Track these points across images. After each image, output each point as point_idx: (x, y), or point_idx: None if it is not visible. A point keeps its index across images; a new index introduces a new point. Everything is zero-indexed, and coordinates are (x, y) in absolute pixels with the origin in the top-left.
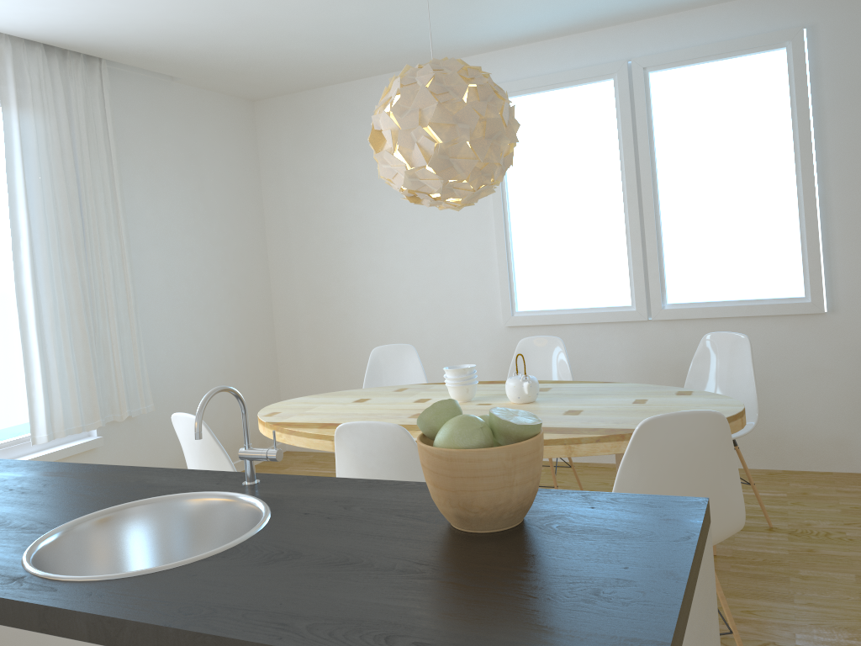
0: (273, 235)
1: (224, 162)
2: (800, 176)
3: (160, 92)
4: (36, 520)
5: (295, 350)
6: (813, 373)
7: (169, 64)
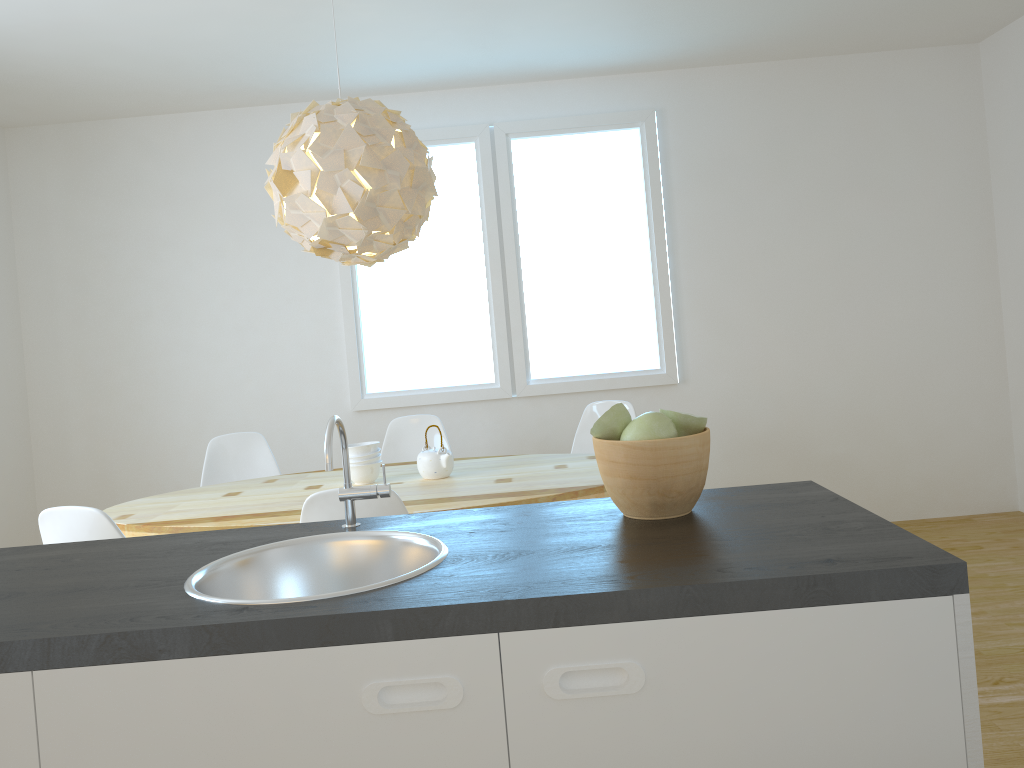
0: (31, 305)
1: None
2: (654, 251)
3: None
4: (136, 580)
5: (63, 455)
6: None
7: None
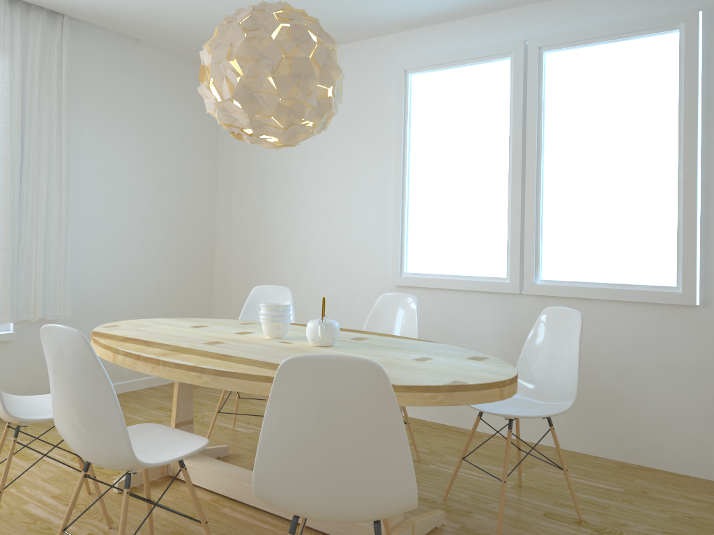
0: (222, 186)
1: (182, 117)
2: (683, 161)
3: (123, 50)
4: None
5: (227, 287)
6: (679, 367)
7: (123, 24)
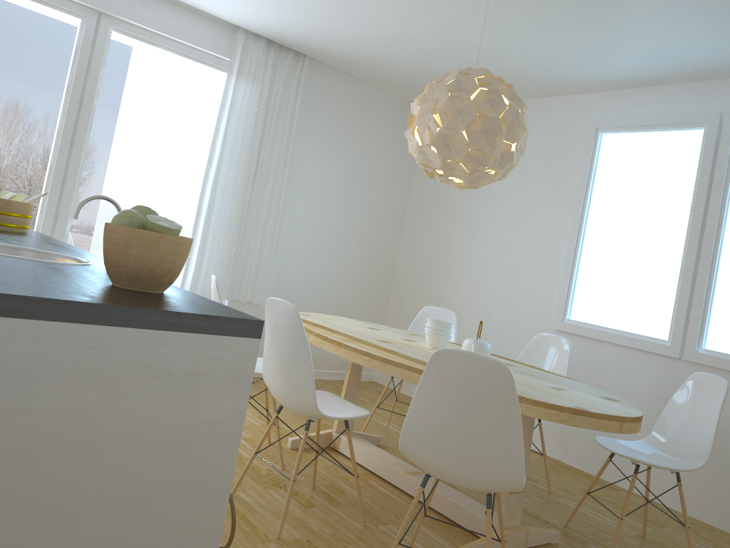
0: (410, 213)
1: (385, 148)
2: None
3: (347, 87)
4: None
5: (400, 305)
6: None
7: (350, 66)
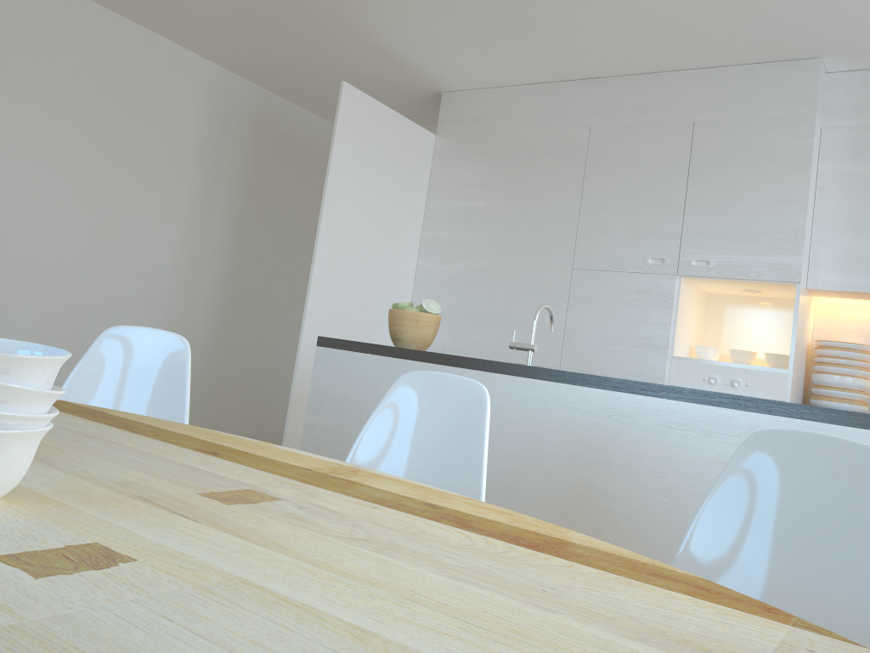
0: None
1: None
2: None
3: None
4: None
5: None
6: None
7: None
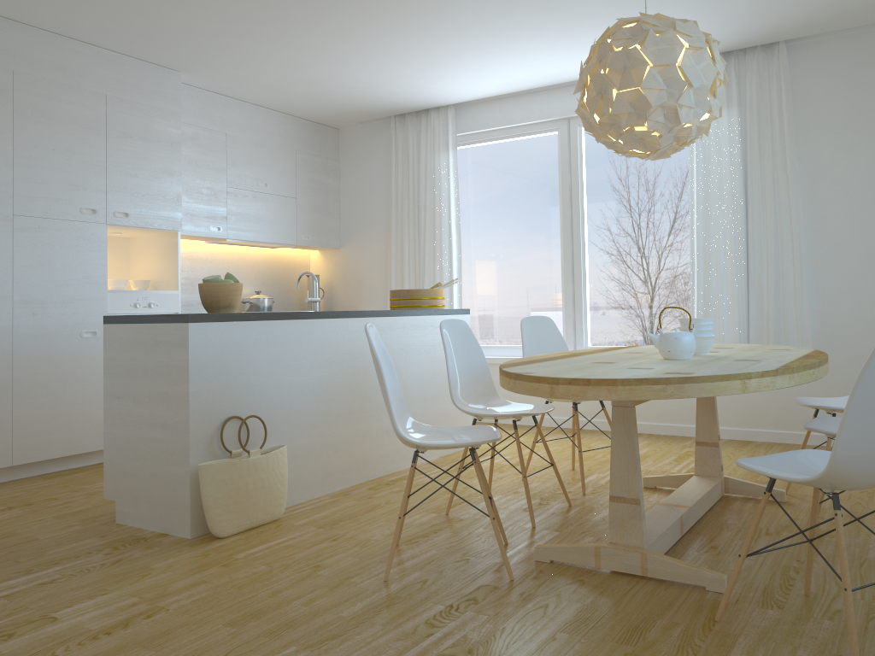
0: None
1: None
2: None
3: (867, 43)
4: None
5: None
6: None
7: (829, 22)
